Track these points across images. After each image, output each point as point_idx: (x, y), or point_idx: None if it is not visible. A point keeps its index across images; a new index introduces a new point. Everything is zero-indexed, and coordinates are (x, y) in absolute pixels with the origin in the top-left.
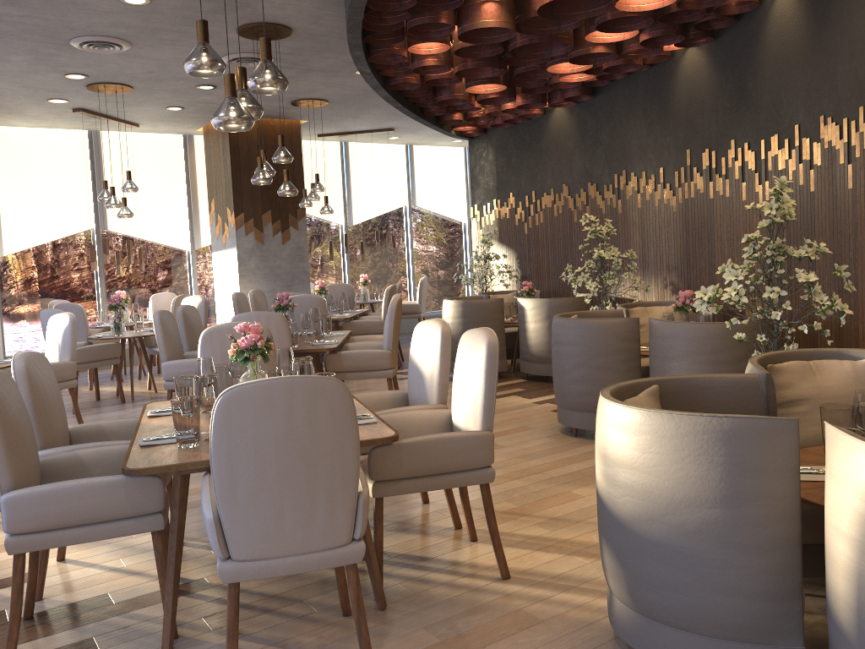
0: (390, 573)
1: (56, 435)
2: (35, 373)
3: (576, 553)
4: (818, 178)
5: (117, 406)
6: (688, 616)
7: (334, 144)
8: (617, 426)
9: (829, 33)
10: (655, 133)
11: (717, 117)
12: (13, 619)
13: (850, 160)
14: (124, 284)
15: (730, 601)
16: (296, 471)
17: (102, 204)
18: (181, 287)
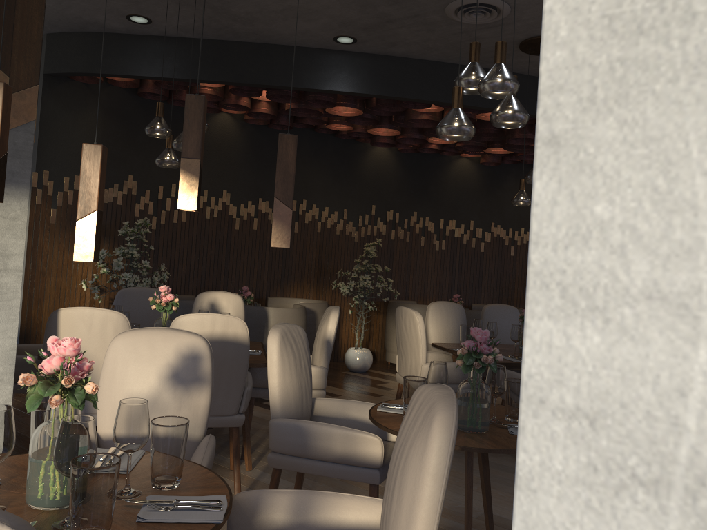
0: None
1: None
2: None
3: None
4: (488, 247)
5: None
6: None
7: None
8: None
9: (501, 193)
10: (341, 184)
11: (402, 195)
12: None
13: (511, 244)
14: None
15: None
16: None
17: None
18: None
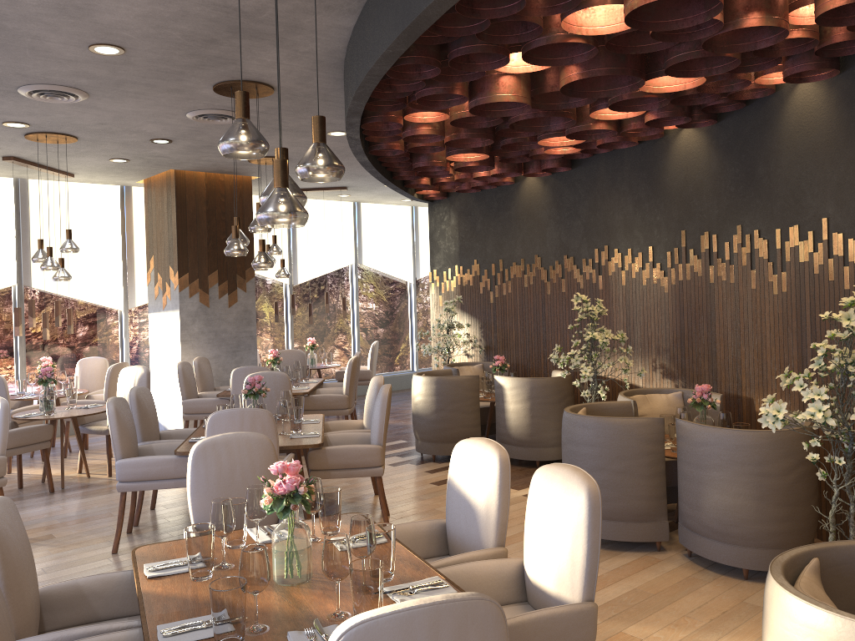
0: None
1: (29, 614)
2: (6, 533)
3: None
4: None
5: (46, 498)
6: None
7: None
8: (827, 640)
9: None
10: (643, 211)
11: (719, 201)
12: None
13: None
14: (47, 346)
15: None
16: None
17: (27, 258)
18: (111, 350)
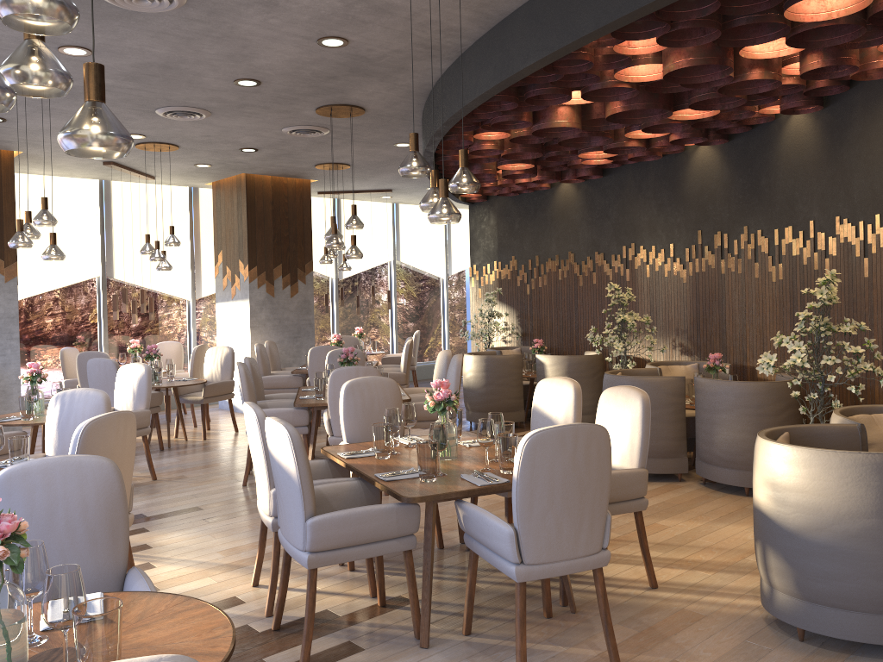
0: (557, 587)
1: None
2: None
3: (696, 568)
4: (834, 266)
5: (160, 454)
6: (848, 598)
7: (328, 201)
8: (788, 461)
9: (845, 152)
10: (665, 214)
11: (729, 206)
12: (310, 623)
13: (865, 254)
14: (126, 332)
15: (882, 584)
16: (574, 495)
17: (109, 252)
18: (180, 336)
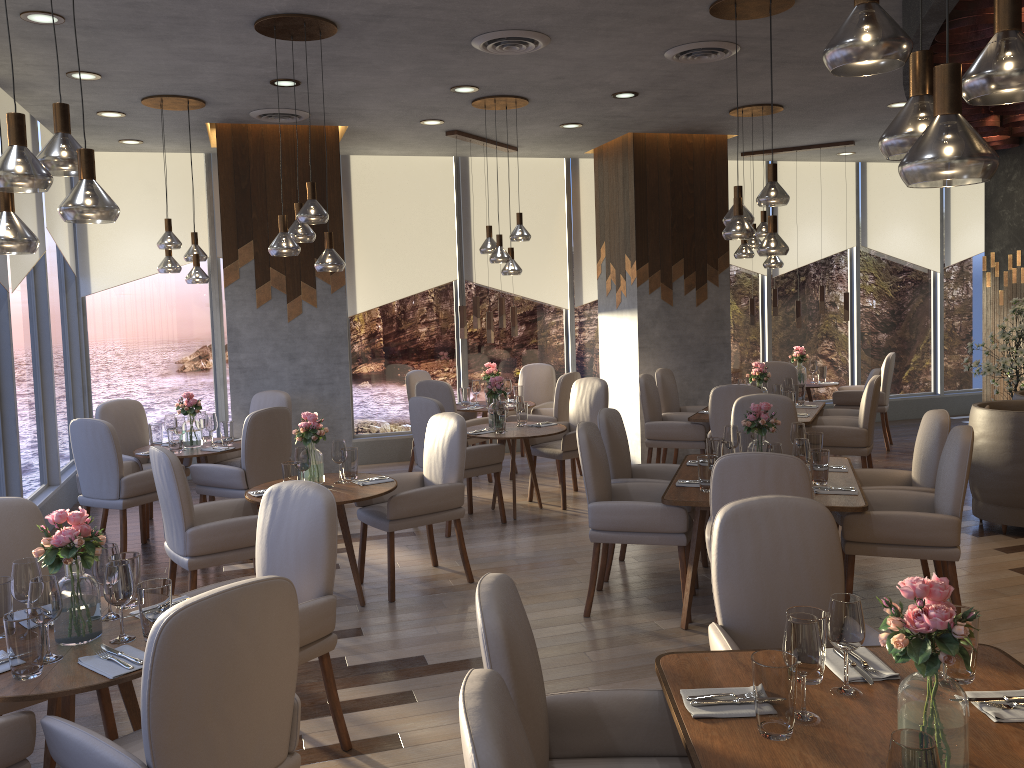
0: None
1: (543, 748)
2: (515, 634)
3: None
4: None
5: (498, 530)
6: None
7: (758, 165)
8: None
9: None
10: None
11: None
12: None
13: None
14: (488, 350)
15: None
16: None
17: (467, 249)
18: (555, 355)
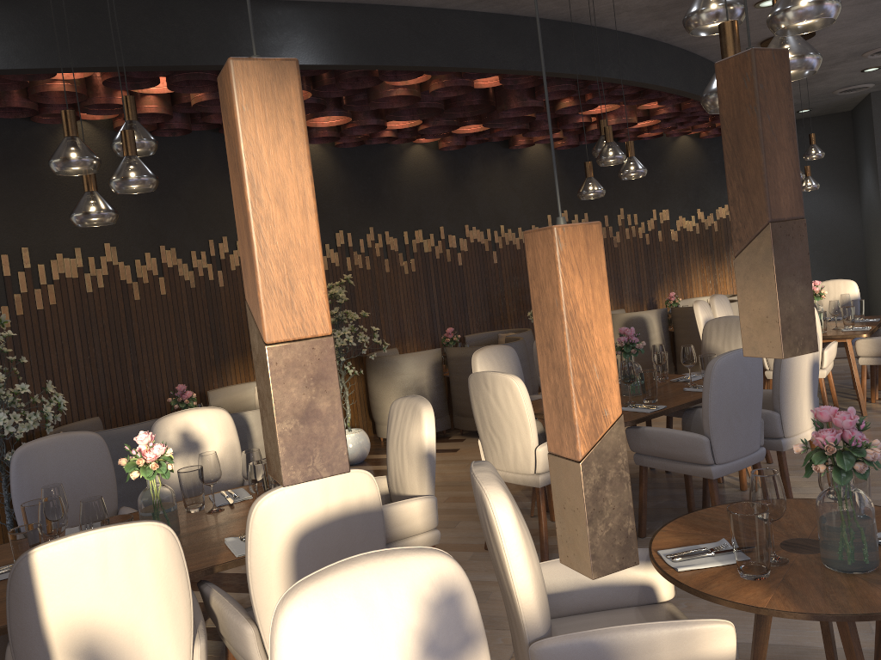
0: None
1: None
2: None
3: None
4: (466, 258)
5: None
6: None
7: None
8: None
9: (469, 184)
10: None
11: (350, 207)
12: None
13: (492, 249)
14: None
15: None
16: None
17: None
18: None
